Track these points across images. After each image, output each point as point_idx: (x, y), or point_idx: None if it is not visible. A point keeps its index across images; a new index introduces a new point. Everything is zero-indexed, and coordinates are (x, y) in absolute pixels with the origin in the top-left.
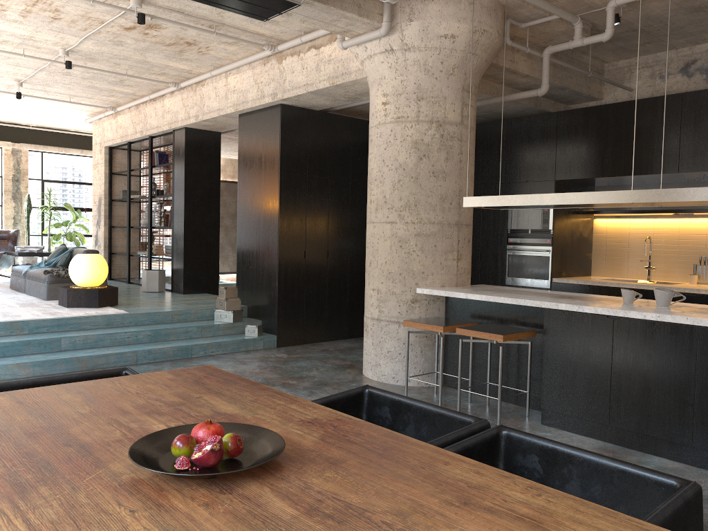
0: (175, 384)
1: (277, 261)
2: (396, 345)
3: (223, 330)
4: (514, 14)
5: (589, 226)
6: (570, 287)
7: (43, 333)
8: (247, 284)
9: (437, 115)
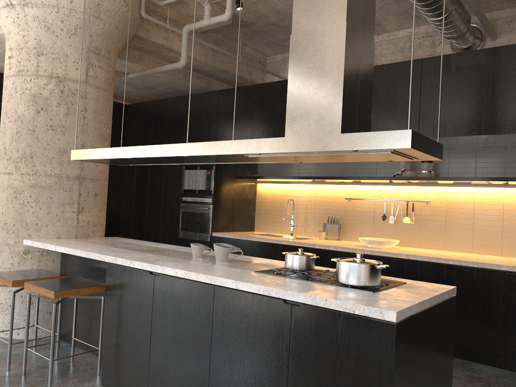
0: None
1: None
2: (7, 297)
3: None
4: None
5: (252, 189)
6: (224, 241)
7: None
8: None
9: (57, 71)
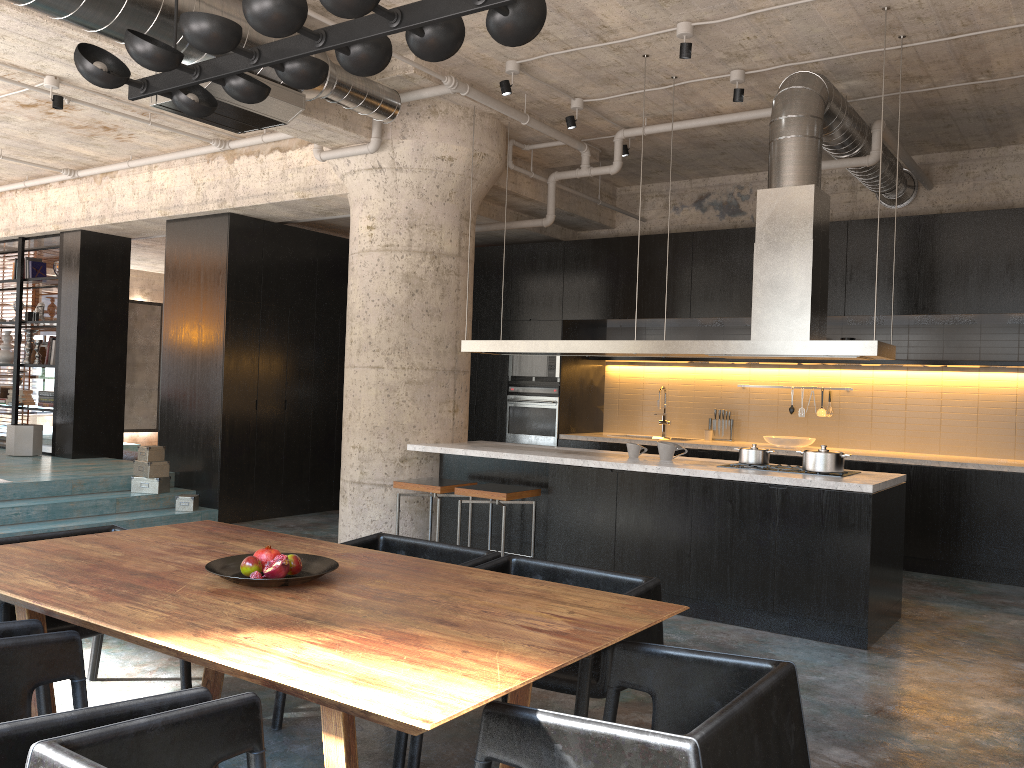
0: (188, 534)
1: (221, 412)
2: (382, 512)
3: (145, 504)
4: (517, 135)
5: (600, 373)
6: (578, 445)
7: None
8: (175, 443)
9: (432, 245)
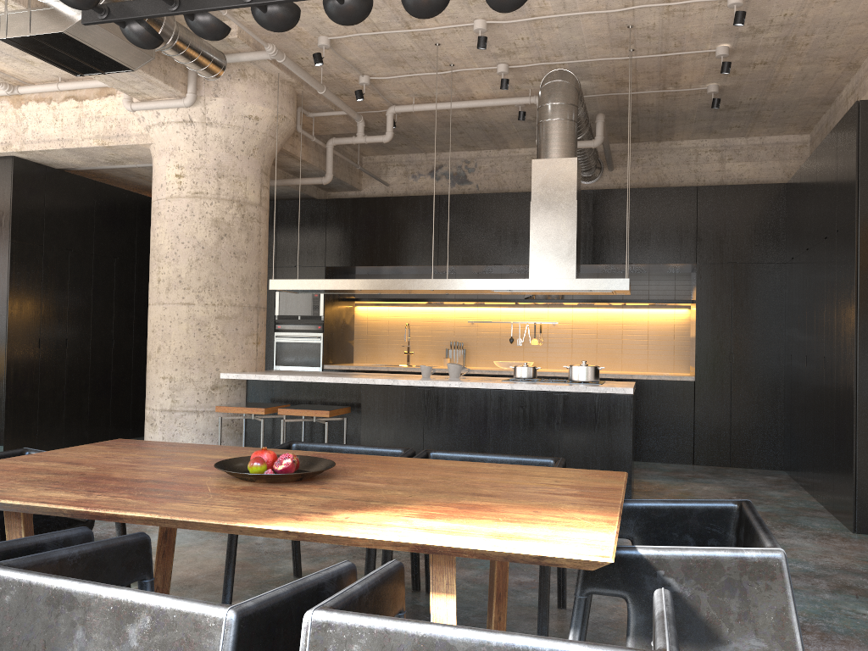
0: (125, 450)
1: (5, 350)
2: (194, 436)
3: None
4: (304, 103)
5: (352, 313)
6: None
7: None
8: None
9: (238, 194)
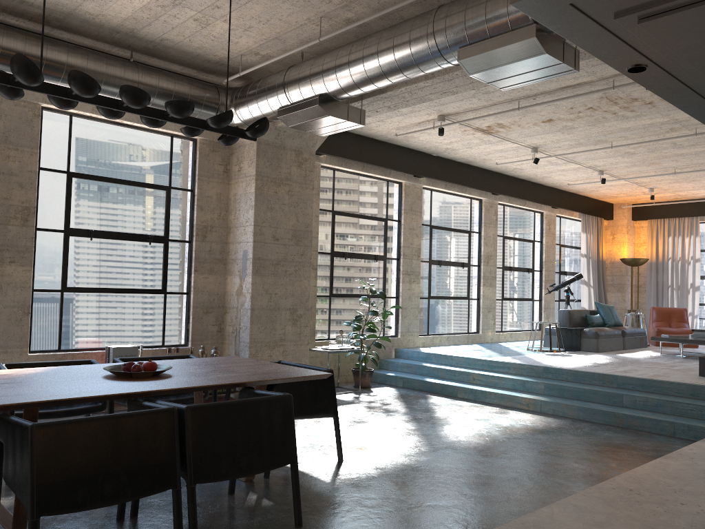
0: (276, 370)
1: None
2: None
3: None
4: None
5: None
6: None
7: (628, 390)
8: None
9: None
